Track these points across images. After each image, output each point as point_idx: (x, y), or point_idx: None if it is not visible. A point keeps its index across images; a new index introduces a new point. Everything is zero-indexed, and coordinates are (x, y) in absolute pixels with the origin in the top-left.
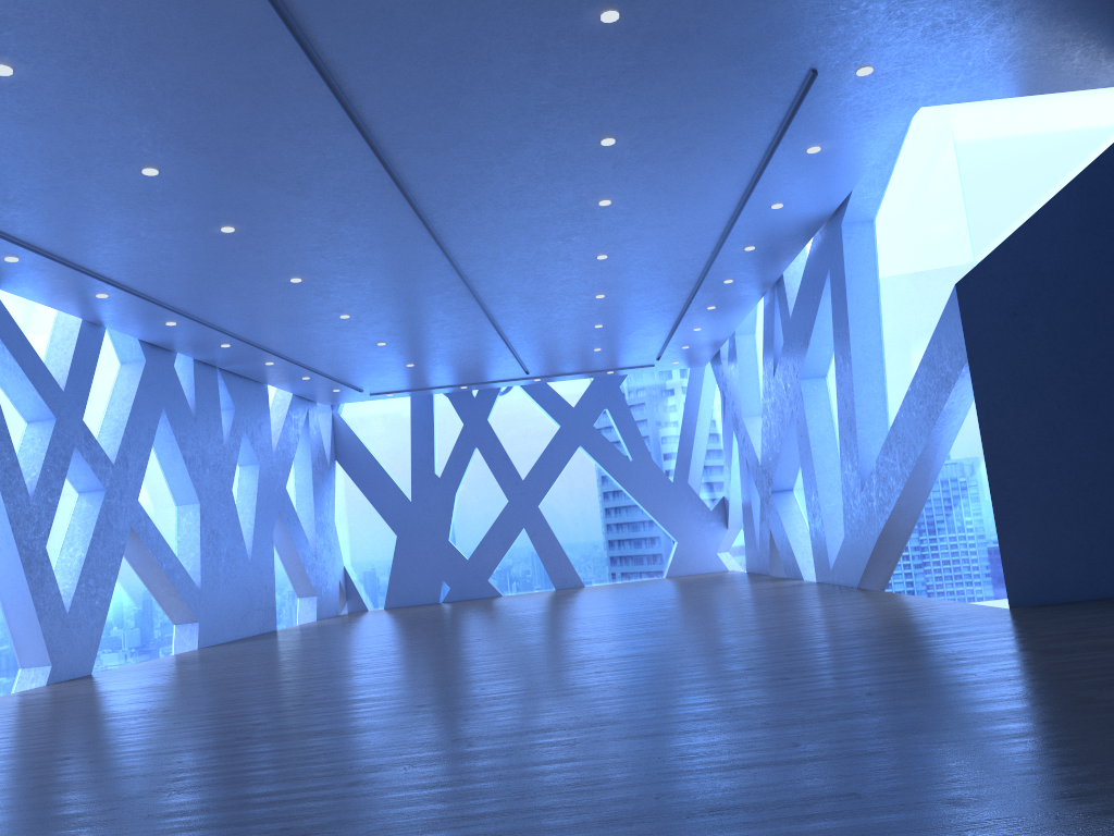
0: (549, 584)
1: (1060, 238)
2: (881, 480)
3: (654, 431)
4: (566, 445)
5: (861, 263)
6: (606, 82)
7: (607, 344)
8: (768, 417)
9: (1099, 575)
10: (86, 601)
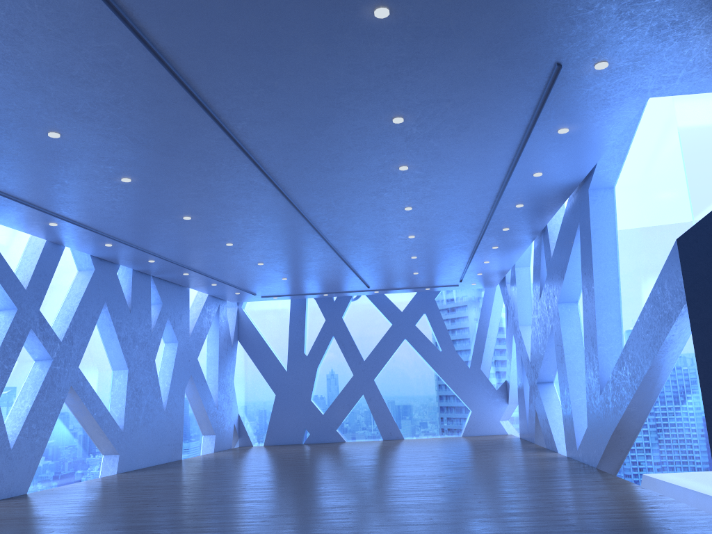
0: (379, 435)
1: None
2: (615, 388)
3: (458, 331)
4: (395, 338)
5: (603, 219)
6: (388, 70)
7: (422, 270)
8: (536, 328)
9: None
10: (28, 440)
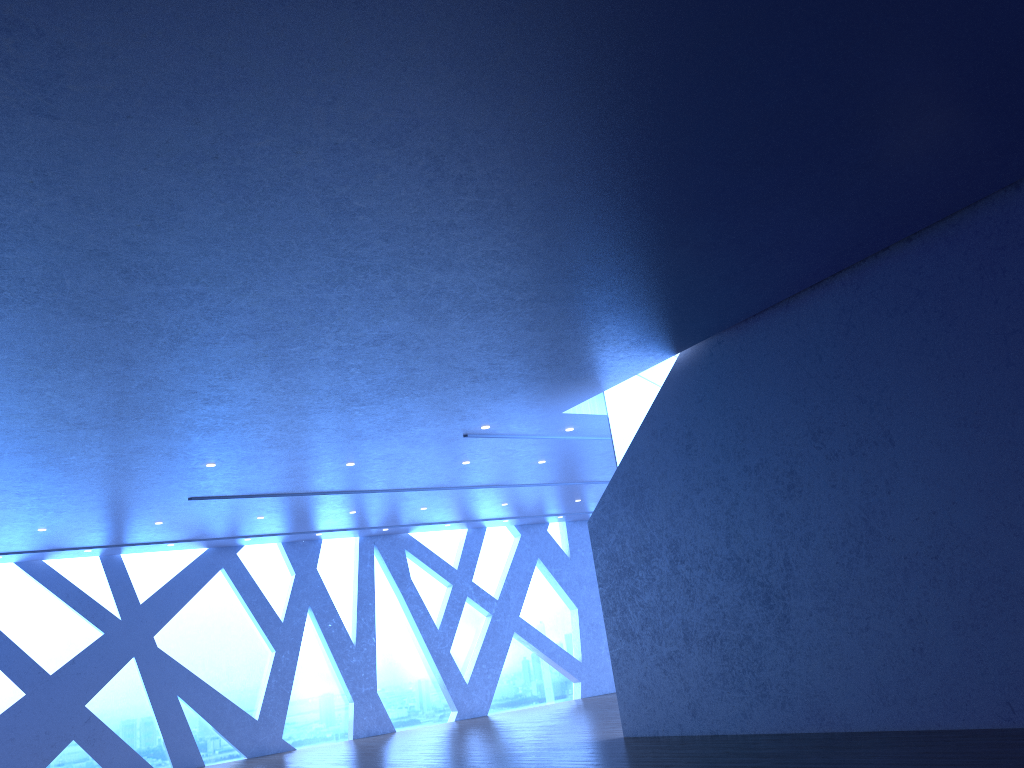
0: None
1: (629, 484)
2: None
3: None
4: None
5: None
6: (405, 463)
7: None
8: None
9: (662, 719)
10: (480, 676)
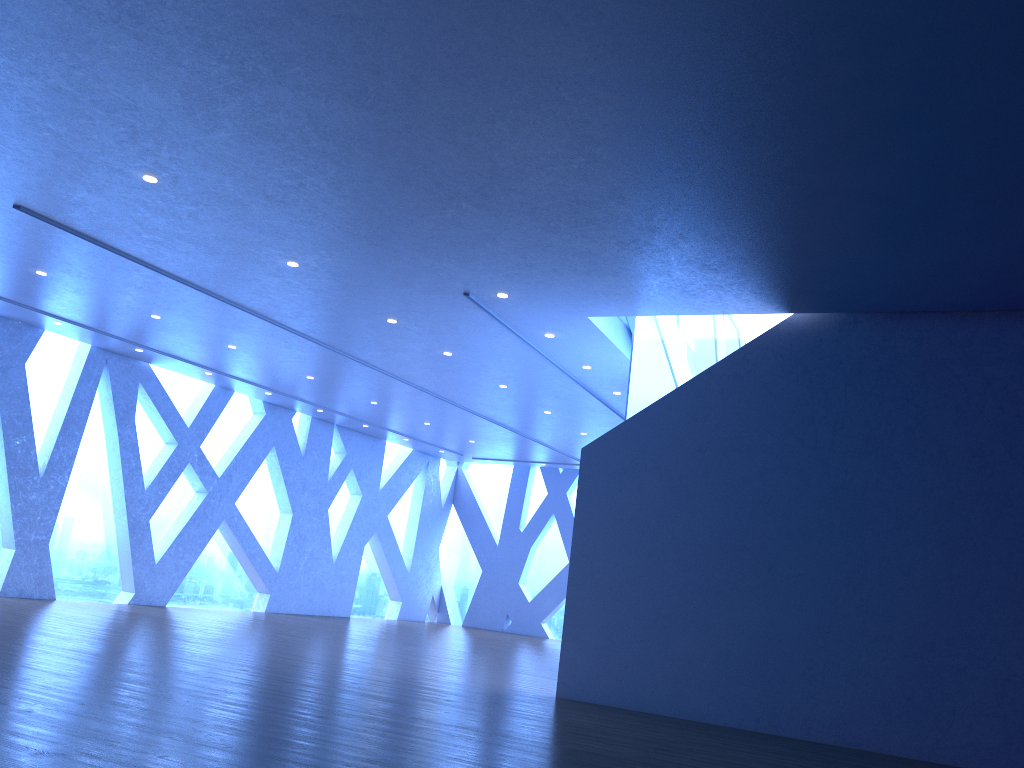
0: None
1: (665, 425)
2: None
3: None
4: None
5: None
6: (341, 292)
7: None
8: None
9: (626, 690)
10: (173, 559)
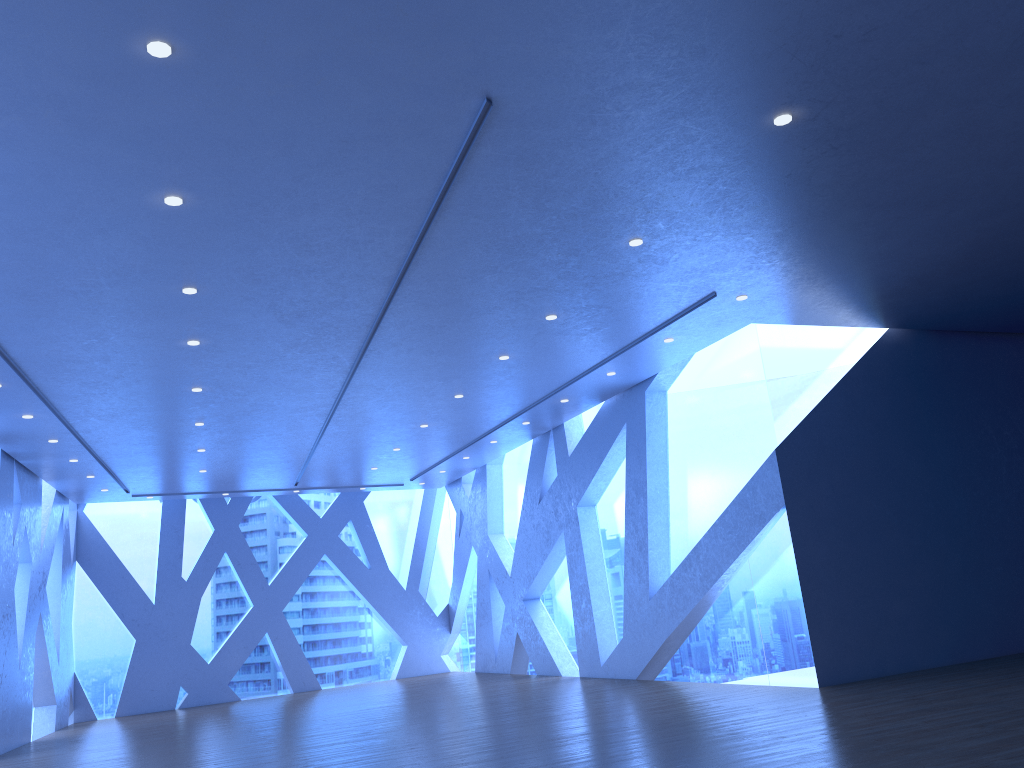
0: (286, 687)
1: (831, 423)
2: (676, 591)
3: (389, 543)
4: (312, 553)
5: (656, 422)
6: (591, 280)
7: (386, 464)
8: (527, 536)
9: (867, 661)
10: None
